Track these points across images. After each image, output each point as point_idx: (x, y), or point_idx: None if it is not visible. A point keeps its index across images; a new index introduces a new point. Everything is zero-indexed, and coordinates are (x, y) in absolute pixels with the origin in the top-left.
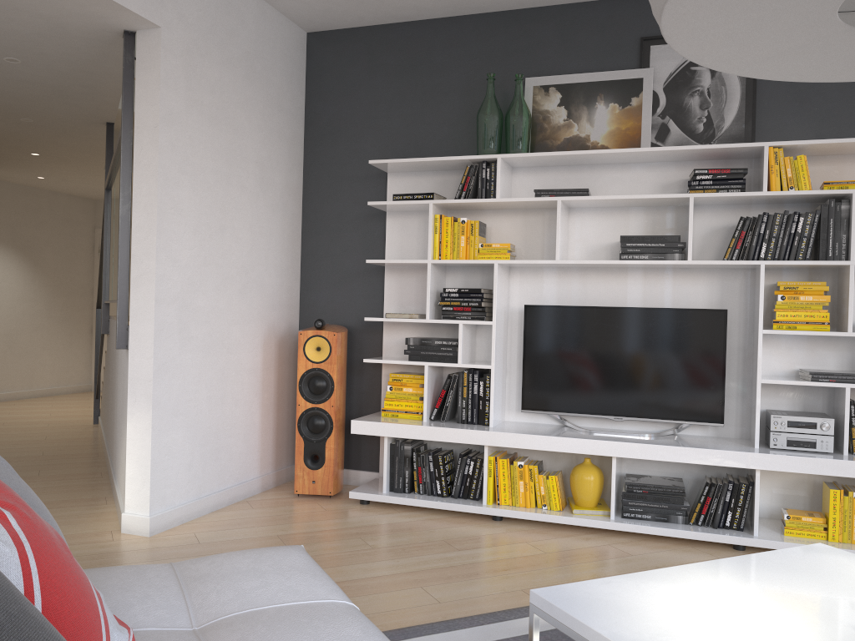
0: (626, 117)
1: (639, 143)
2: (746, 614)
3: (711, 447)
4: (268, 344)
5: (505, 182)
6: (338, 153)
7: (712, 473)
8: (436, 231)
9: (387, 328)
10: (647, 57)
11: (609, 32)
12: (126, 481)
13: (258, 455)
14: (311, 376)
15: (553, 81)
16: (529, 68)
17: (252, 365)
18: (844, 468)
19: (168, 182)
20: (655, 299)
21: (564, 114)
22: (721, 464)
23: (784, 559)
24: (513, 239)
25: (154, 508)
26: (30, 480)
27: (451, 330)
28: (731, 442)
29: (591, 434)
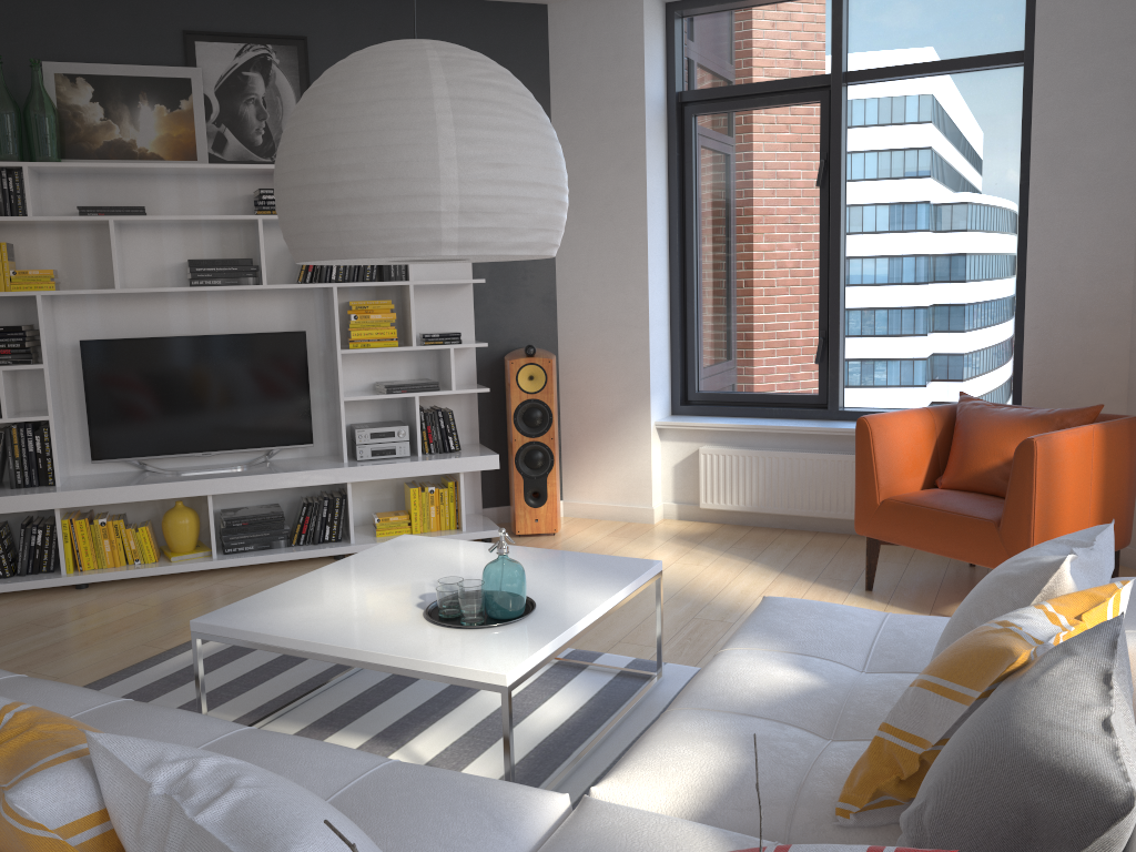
0: (177, 122)
1: (196, 153)
2: (359, 594)
3: (306, 469)
4: None
5: (35, 194)
6: None
7: (307, 493)
8: None
9: None
10: (193, 54)
11: (144, 19)
12: None
13: None
14: None
15: (81, 70)
16: (46, 49)
17: None
18: (420, 468)
19: None
20: (231, 323)
21: (101, 113)
22: (317, 483)
23: (380, 552)
24: (53, 262)
25: None
26: None
27: None
28: (323, 460)
29: (181, 475)
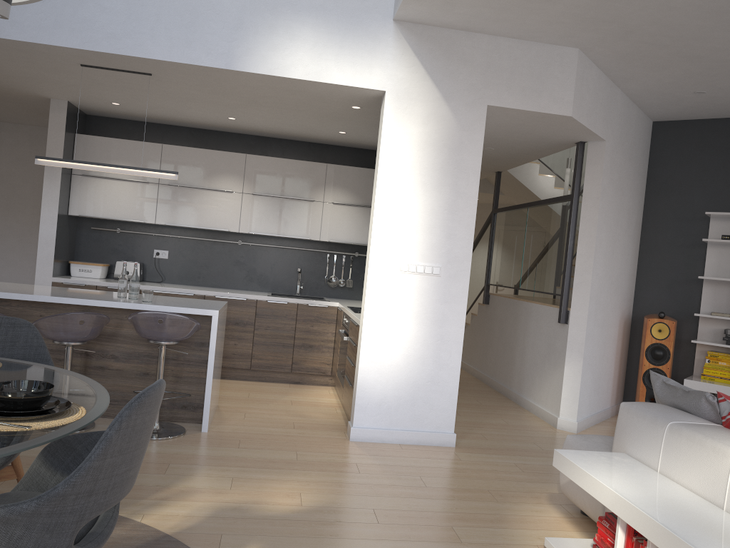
0: None
1: None
2: None
3: None
4: (620, 324)
5: None
6: (671, 202)
7: None
8: None
9: (702, 320)
10: None
11: None
12: (561, 399)
13: (610, 393)
14: (654, 347)
15: None
16: None
17: (614, 337)
18: None
19: (599, 229)
20: None
21: None
22: None
23: None
24: None
25: (577, 417)
26: (460, 390)
27: None
28: None
29: None
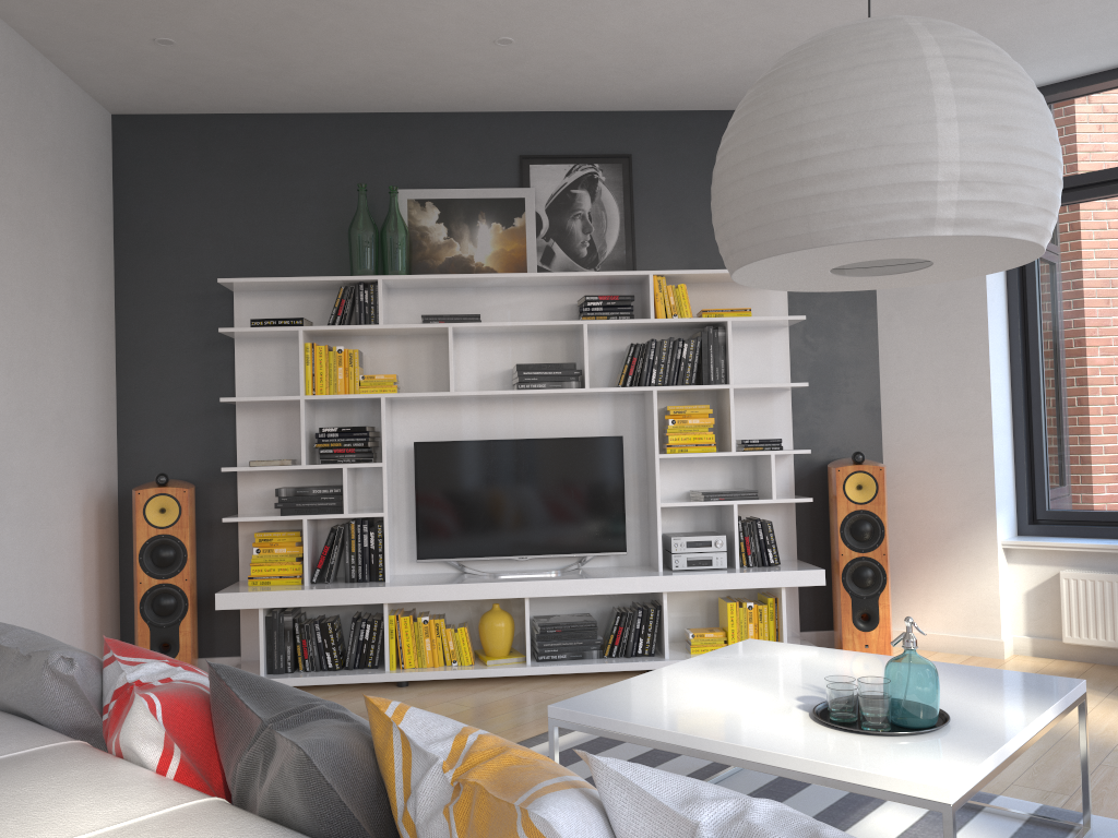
0: (510, 238)
1: (526, 265)
2: (724, 692)
3: (621, 576)
4: (88, 510)
5: (385, 305)
6: (164, 267)
7: (617, 604)
8: (308, 362)
9: (243, 479)
10: (527, 176)
11: (486, 147)
12: None
13: None
14: (156, 544)
15: (430, 195)
16: (401, 179)
17: (73, 539)
18: (739, 580)
19: None
20: (550, 428)
21: (445, 232)
22: (632, 591)
23: (730, 653)
24: (394, 369)
25: None
26: None
27: (325, 476)
28: (636, 569)
29: (499, 577)
